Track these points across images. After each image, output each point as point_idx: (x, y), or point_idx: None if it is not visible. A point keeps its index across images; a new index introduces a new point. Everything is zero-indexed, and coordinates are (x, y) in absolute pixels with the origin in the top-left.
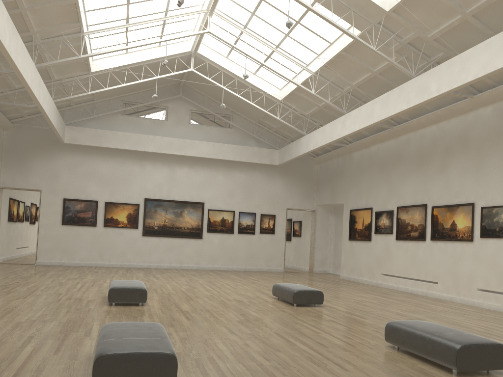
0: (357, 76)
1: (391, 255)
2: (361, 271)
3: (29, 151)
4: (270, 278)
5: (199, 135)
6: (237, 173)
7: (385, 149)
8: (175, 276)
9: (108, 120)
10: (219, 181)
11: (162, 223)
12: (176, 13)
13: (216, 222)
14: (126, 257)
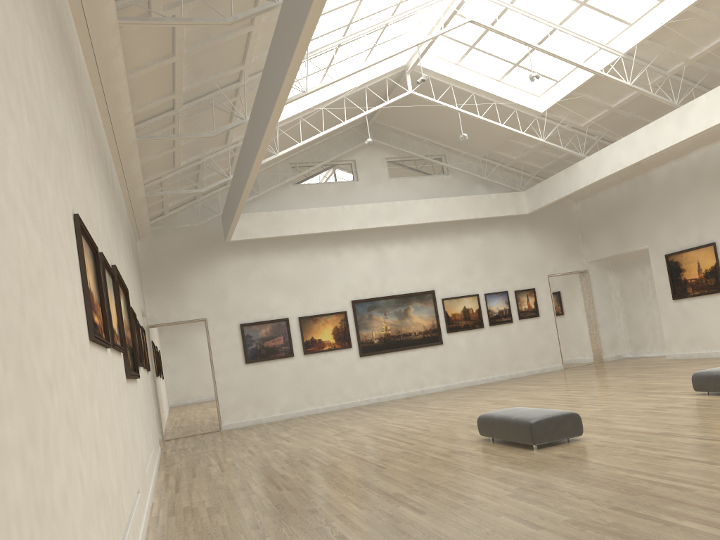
0: (702, 43)
1: None
2: (713, 340)
3: (177, 264)
4: (580, 378)
5: (406, 192)
6: (470, 238)
7: None
8: (456, 402)
9: (277, 196)
10: (448, 255)
11: (383, 333)
12: (406, 5)
13: (456, 316)
14: (345, 393)
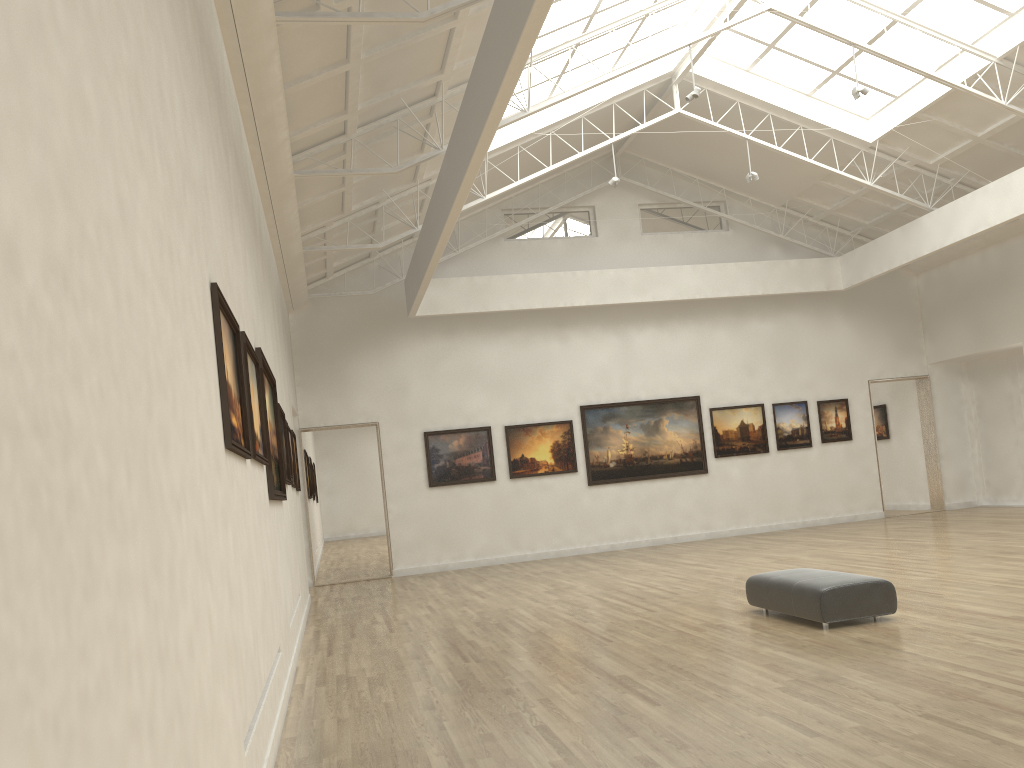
0: None
1: None
2: None
3: (342, 346)
4: (907, 532)
5: (665, 255)
6: (755, 322)
7: None
8: (722, 557)
9: (482, 255)
10: (721, 346)
11: (622, 453)
12: None
13: (730, 434)
14: (565, 535)
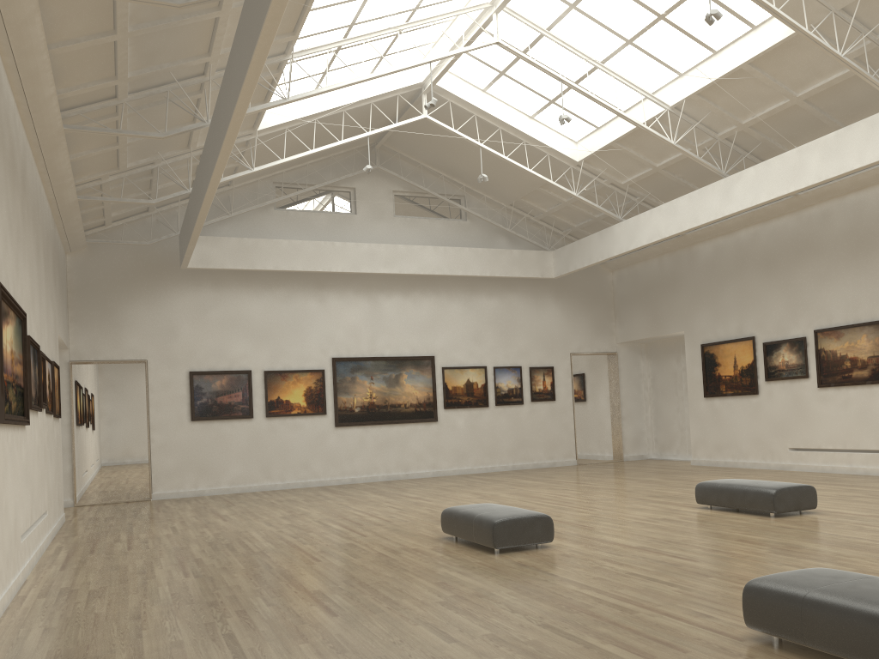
0: (756, 108)
1: (809, 414)
2: (741, 448)
3: (117, 289)
4: (589, 477)
5: (413, 235)
6: (483, 299)
7: (773, 233)
8: (439, 492)
9: (253, 219)
10: (455, 316)
11: (366, 400)
12: (425, 12)
13: (457, 389)
14: (312, 468)
